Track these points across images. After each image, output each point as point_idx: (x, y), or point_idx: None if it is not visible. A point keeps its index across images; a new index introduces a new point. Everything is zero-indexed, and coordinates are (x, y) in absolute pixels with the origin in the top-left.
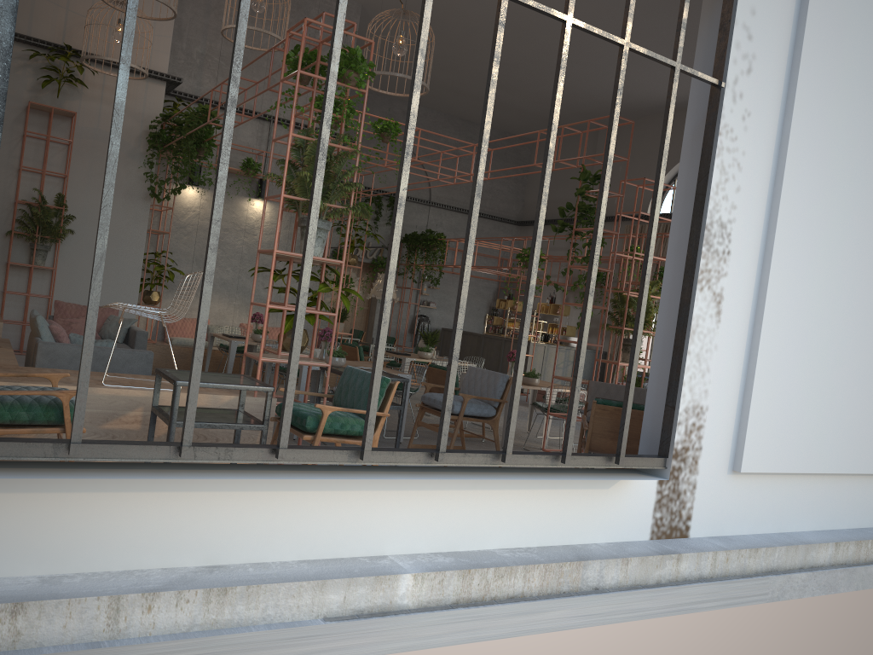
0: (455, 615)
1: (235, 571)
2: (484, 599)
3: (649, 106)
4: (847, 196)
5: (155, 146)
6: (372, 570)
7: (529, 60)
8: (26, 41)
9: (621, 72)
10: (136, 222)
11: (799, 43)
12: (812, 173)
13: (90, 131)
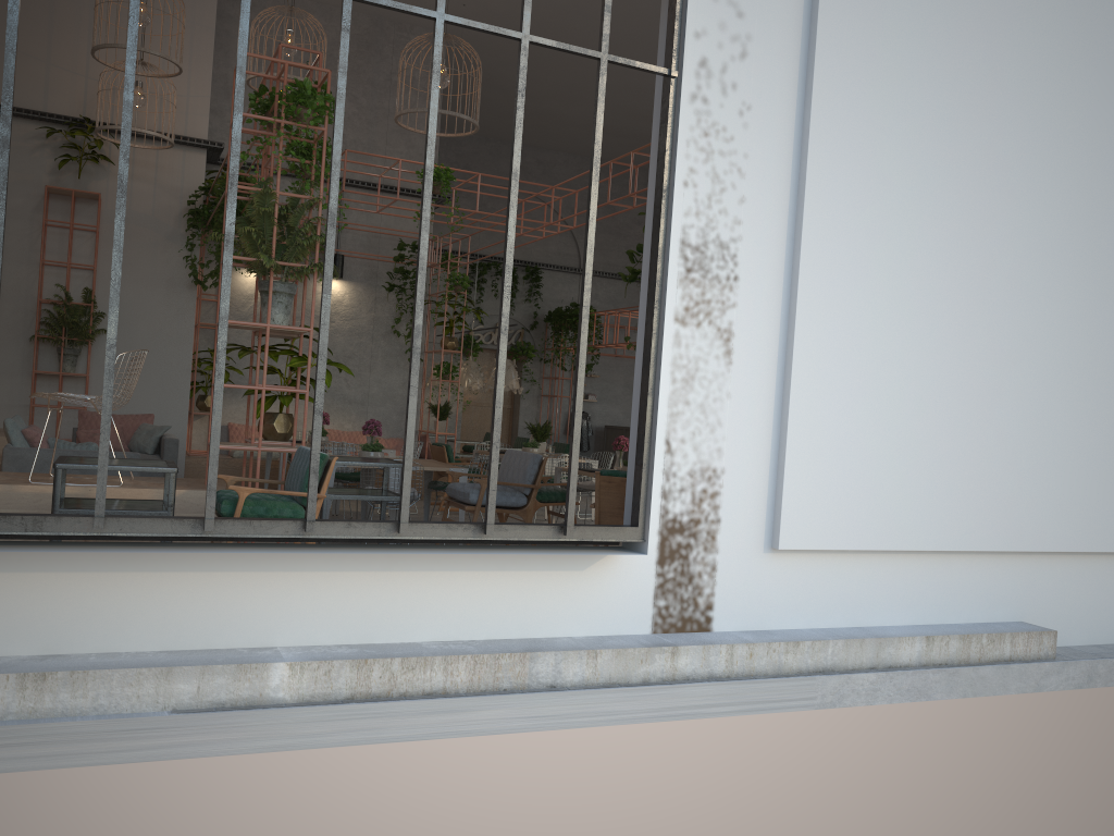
0: (345, 711)
1: (72, 659)
2: (390, 695)
3: None
4: (912, 198)
5: (194, 224)
6: (241, 659)
7: None
8: (41, 117)
9: (521, 70)
10: (182, 315)
11: (814, 14)
12: (852, 173)
13: None
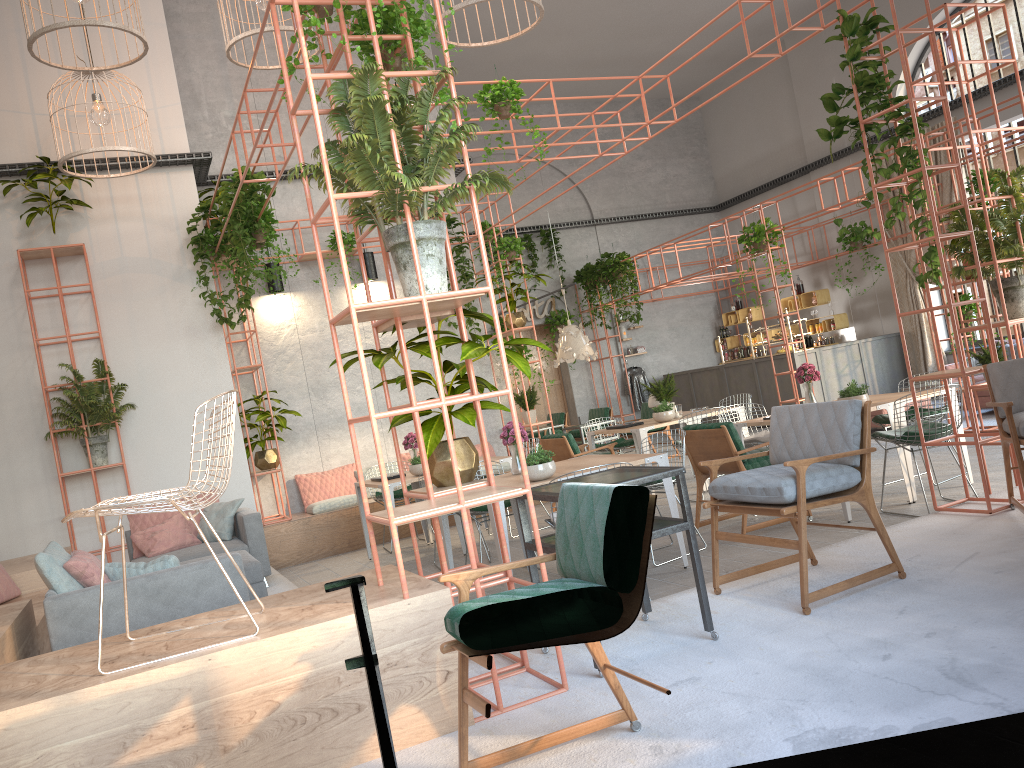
0: None
1: None
2: None
3: None
4: None
5: (202, 253)
6: None
7: None
8: None
9: None
10: (213, 364)
11: None
12: None
13: (114, 264)
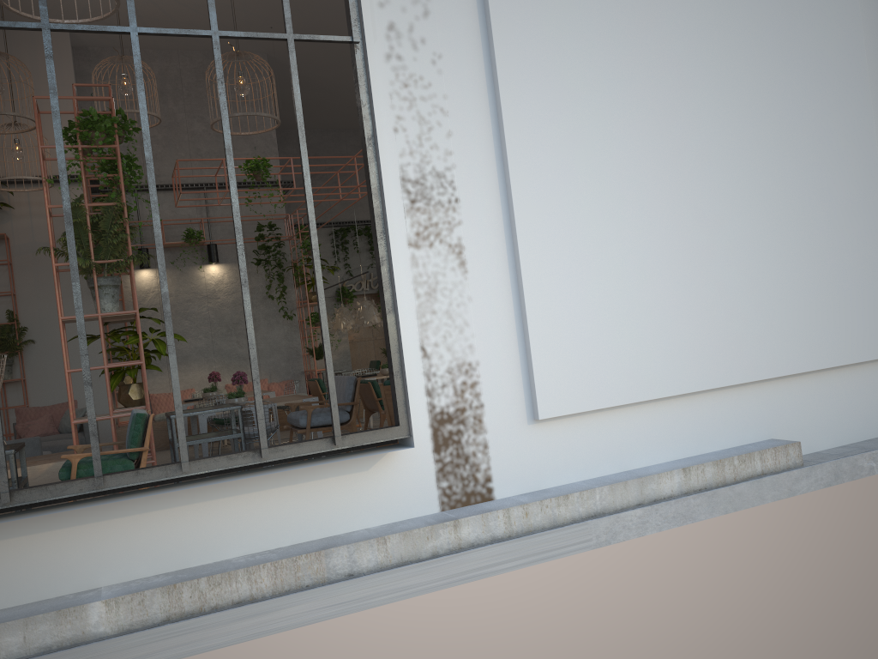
0: (161, 632)
1: None
2: (203, 610)
3: None
4: (600, 105)
5: None
6: (63, 605)
7: None
8: None
9: (217, 61)
10: None
11: None
12: (541, 93)
13: (28, 246)
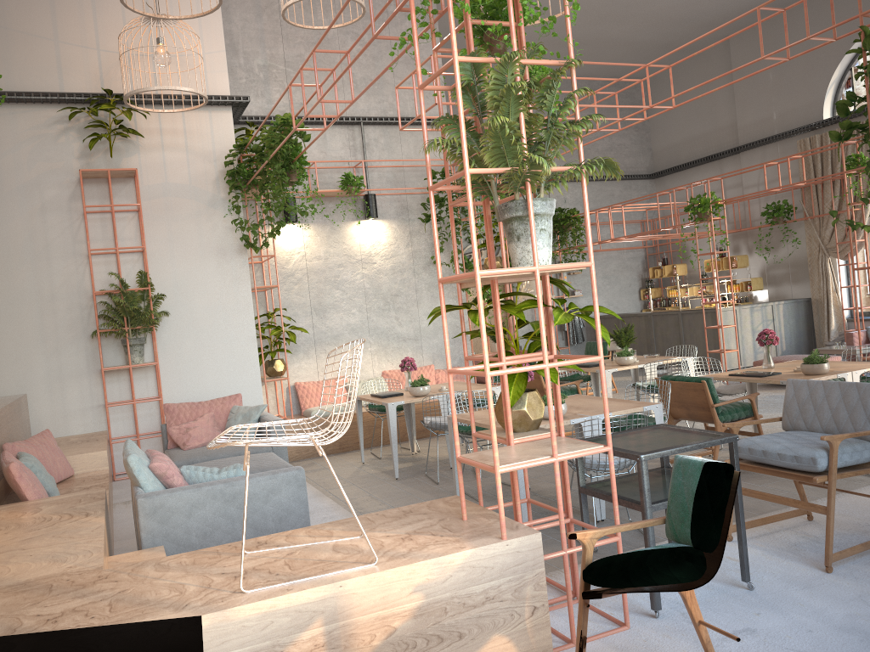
0: None
1: None
2: None
3: None
4: None
5: (237, 185)
6: None
7: None
8: (60, 99)
9: None
10: (237, 282)
11: None
12: None
13: (159, 188)
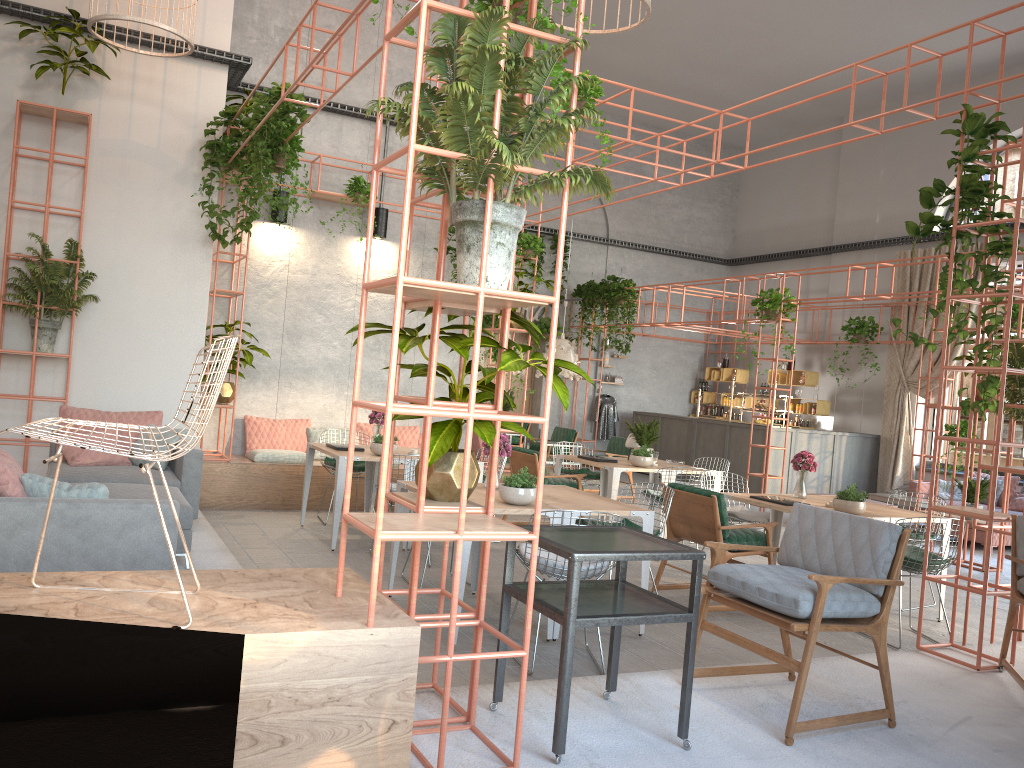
0: None
1: None
2: None
3: (926, 76)
4: None
5: (214, 160)
6: None
7: (753, 18)
8: (13, 11)
9: None
10: (193, 279)
11: None
12: None
13: (117, 145)
